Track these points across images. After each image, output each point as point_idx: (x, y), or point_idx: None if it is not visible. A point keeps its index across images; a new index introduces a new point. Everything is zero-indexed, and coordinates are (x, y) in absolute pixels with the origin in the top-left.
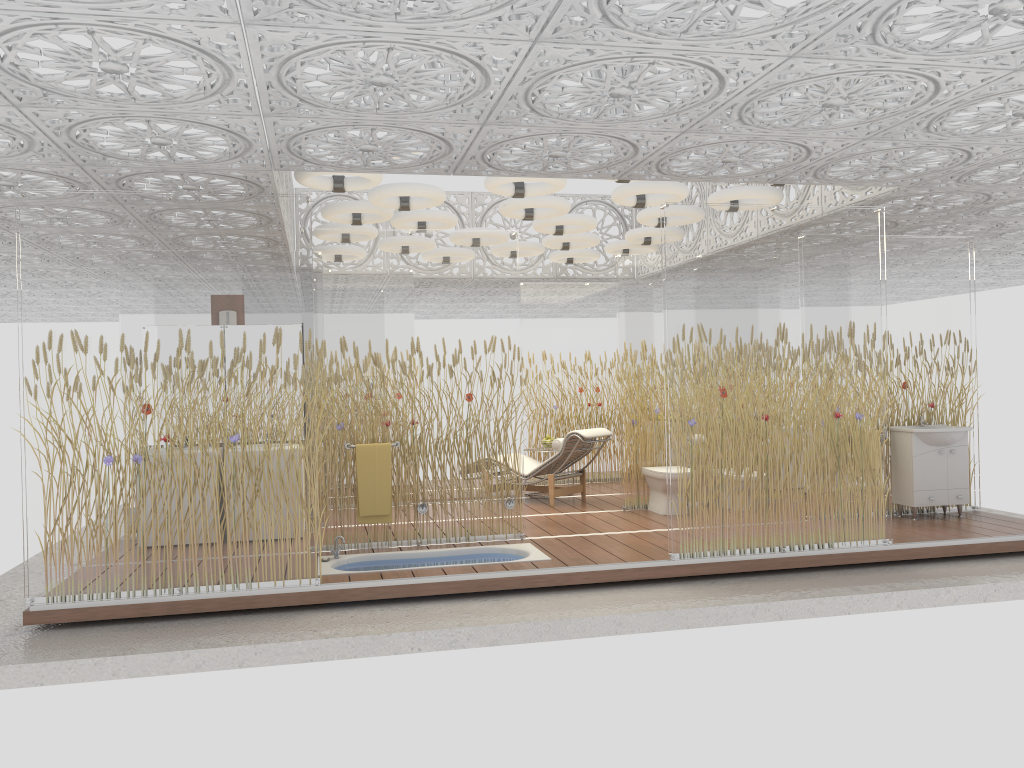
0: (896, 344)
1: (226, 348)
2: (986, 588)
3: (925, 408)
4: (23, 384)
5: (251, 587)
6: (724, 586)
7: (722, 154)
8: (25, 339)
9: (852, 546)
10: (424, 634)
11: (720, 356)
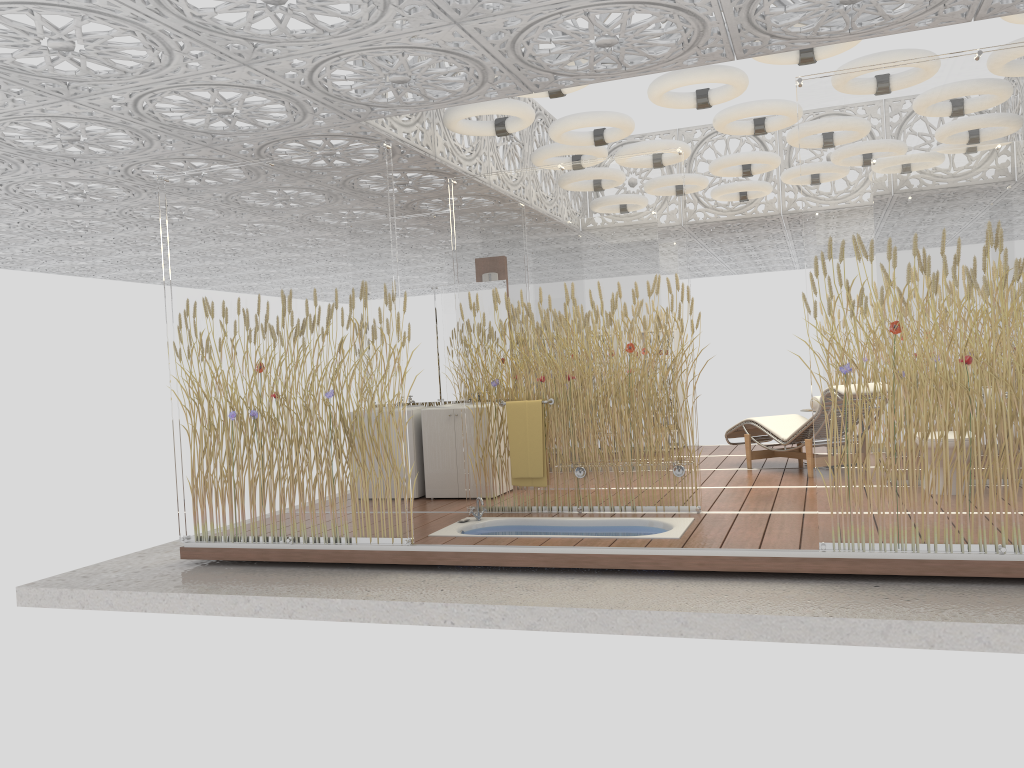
0: None
1: (318, 306)
2: None
3: None
4: (170, 348)
5: (347, 542)
6: (884, 592)
7: None
8: (169, 308)
9: None
10: (457, 607)
11: (886, 277)
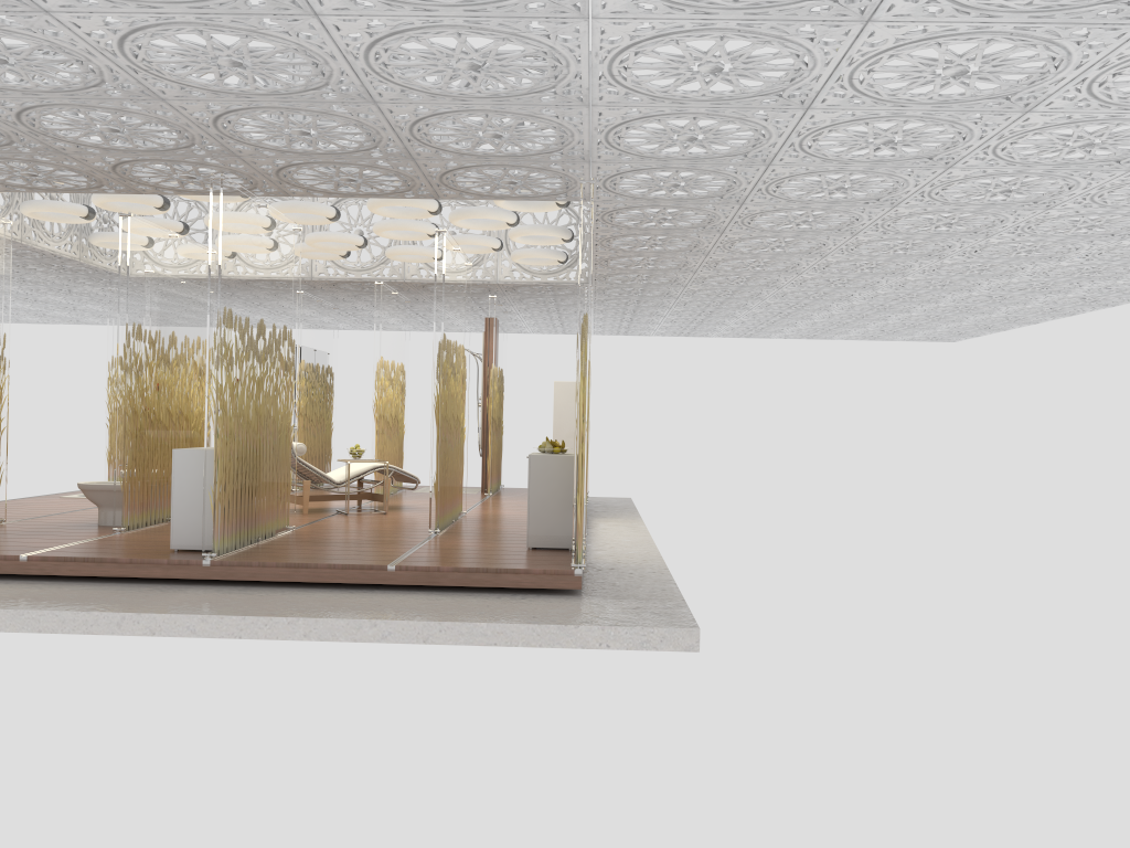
0: None
1: None
2: None
3: None
4: None
5: None
6: None
7: None
8: None
9: None
10: None
11: None
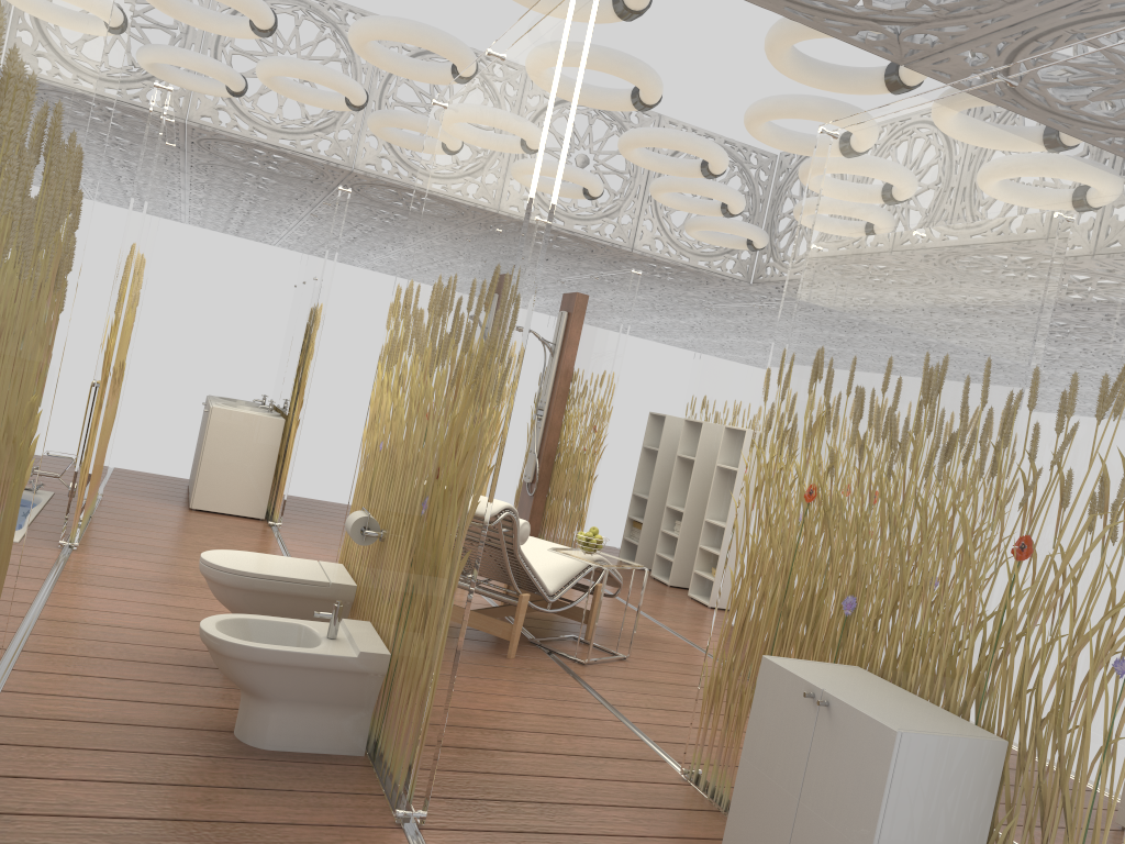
0: None
1: None
2: None
3: None
4: None
5: None
6: None
7: None
8: None
9: None
10: None
11: None
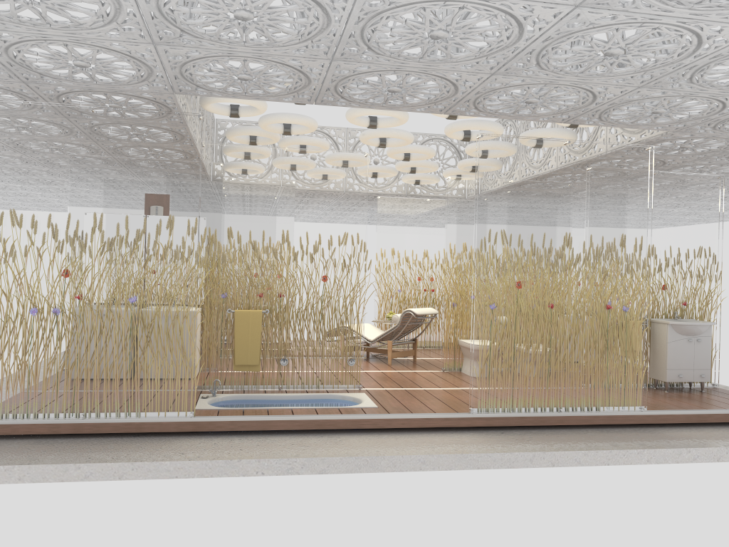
0: (659, 255)
1: (129, 229)
2: (720, 450)
3: (679, 306)
4: None
5: (139, 416)
6: (511, 436)
7: (525, 95)
8: None
9: (615, 410)
10: (267, 461)
11: (517, 256)
